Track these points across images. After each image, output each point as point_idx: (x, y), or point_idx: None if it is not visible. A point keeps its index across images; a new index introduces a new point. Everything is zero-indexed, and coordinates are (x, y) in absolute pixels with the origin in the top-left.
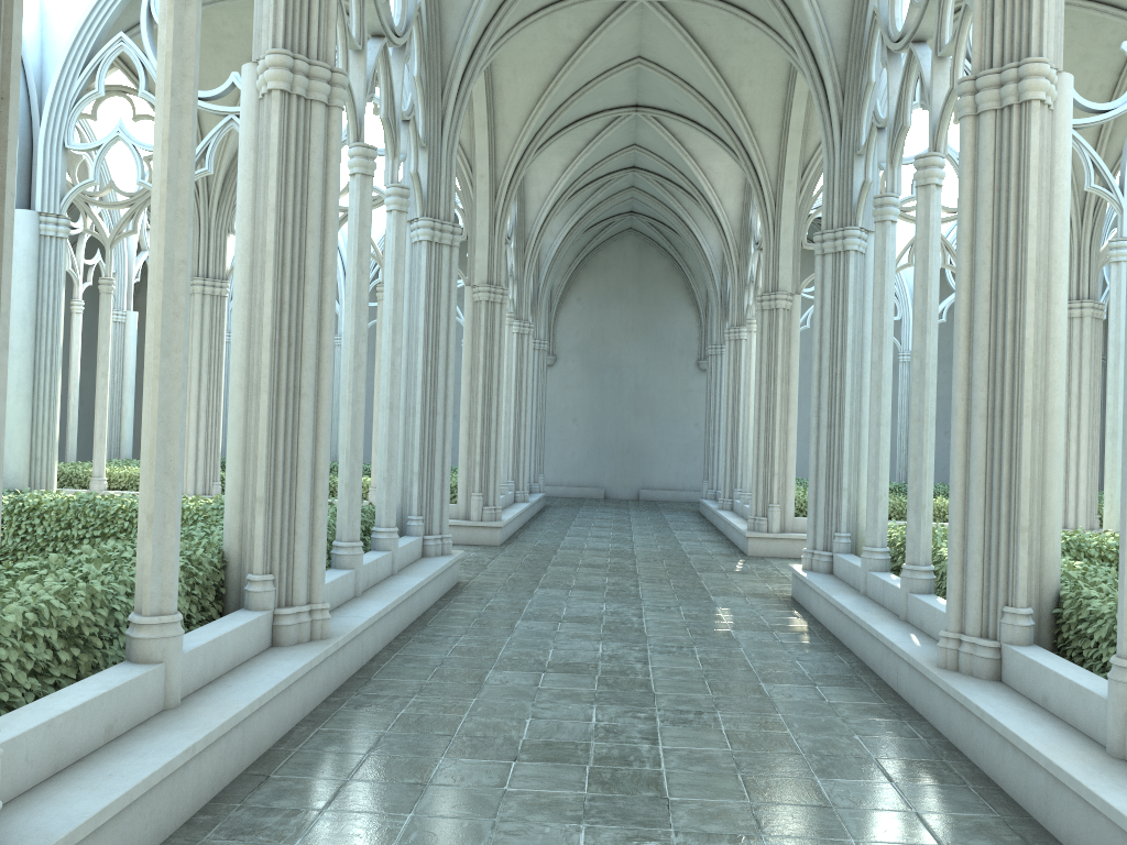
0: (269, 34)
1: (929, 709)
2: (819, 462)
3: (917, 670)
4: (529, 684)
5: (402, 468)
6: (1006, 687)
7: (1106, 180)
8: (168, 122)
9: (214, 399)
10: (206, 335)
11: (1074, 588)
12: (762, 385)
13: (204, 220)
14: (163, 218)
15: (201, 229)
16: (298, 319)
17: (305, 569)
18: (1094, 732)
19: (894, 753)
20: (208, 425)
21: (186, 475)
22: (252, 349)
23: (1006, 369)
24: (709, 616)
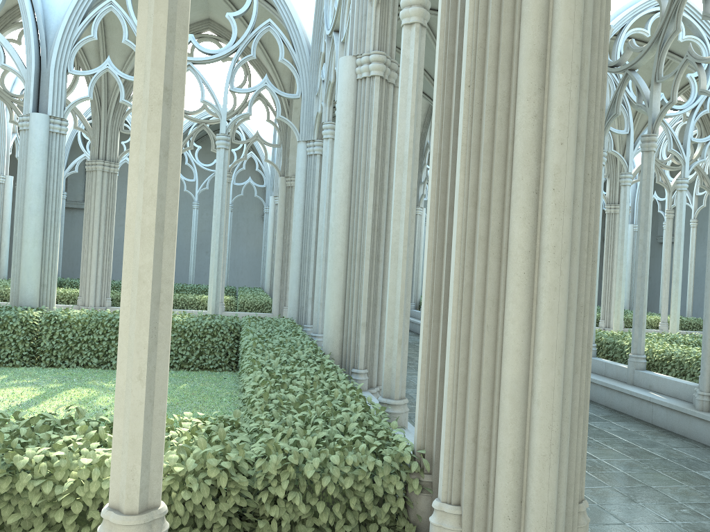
0: (370, 41)
1: (690, 432)
2: None
3: (676, 412)
4: None
5: (298, 295)
6: None
7: (678, 147)
8: (414, 106)
9: (108, 242)
10: (104, 199)
11: None
12: None
13: (104, 121)
14: (410, 163)
15: (102, 127)
16: (379, 215)
17: (377, 365)
18: None
19: (703, 456)
20: (104, 259)
21: (88, 293)
22: (351, 232)
23: None
24: None
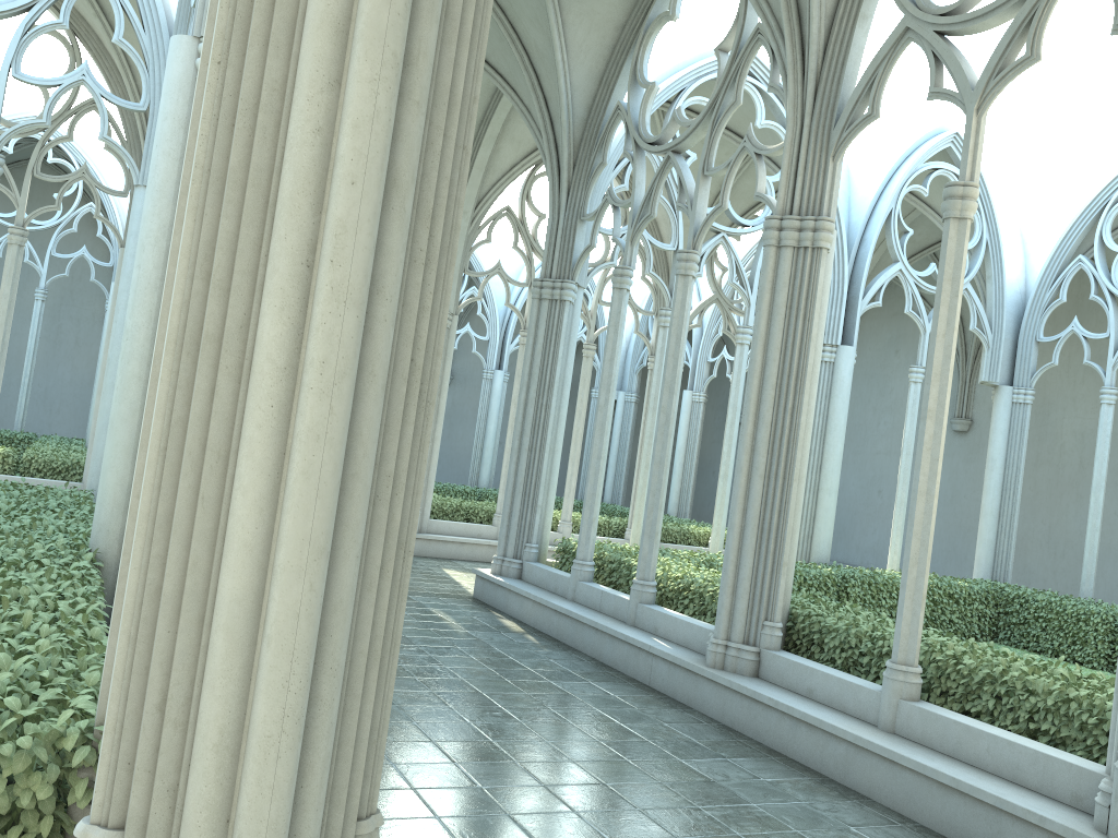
0: None
1: (696, 699)
2: (517, 480)
3: (680, 668)
4: None
5: None
6: (767, 681)
7: (742, 280)
8: None
9: None
10: None
11: (802, 607)
12: None
13: None
14: None
15: None
16: None
17: None
18: (863, 714)
19: (702, 735)
20: None
21: None
22: None
23: (784, 443)
24: (433, 617)
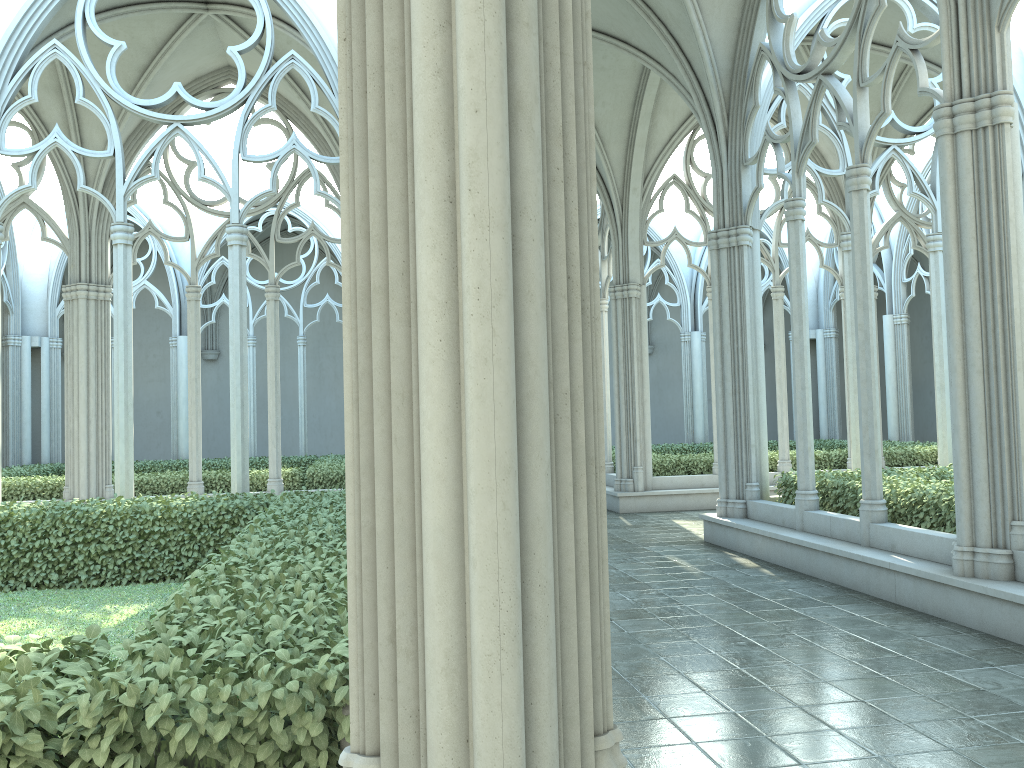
0: None
1: (950, 611)
2: (727, 424)
3: (927, 582)
4: (616, 631)
5: None
6: None
7: (923, 187)
8: None
9: (102, 403)
10: (92, 339)
11: None
12: (619, 364)
13: (84, 226)
14: None
15: (83, 235)
16: None
17: None
18: None
19: (963, 646)
20: (98, 428)
21: (78, 480)
22: None
23: (998, 333)
24: (668, 563)
